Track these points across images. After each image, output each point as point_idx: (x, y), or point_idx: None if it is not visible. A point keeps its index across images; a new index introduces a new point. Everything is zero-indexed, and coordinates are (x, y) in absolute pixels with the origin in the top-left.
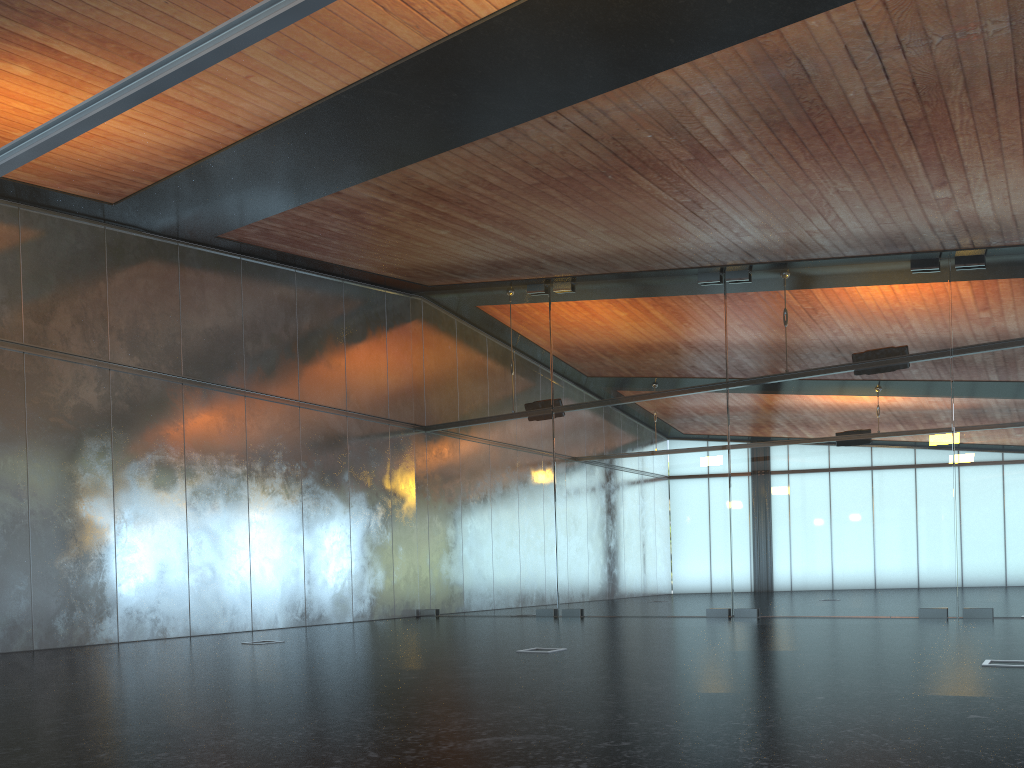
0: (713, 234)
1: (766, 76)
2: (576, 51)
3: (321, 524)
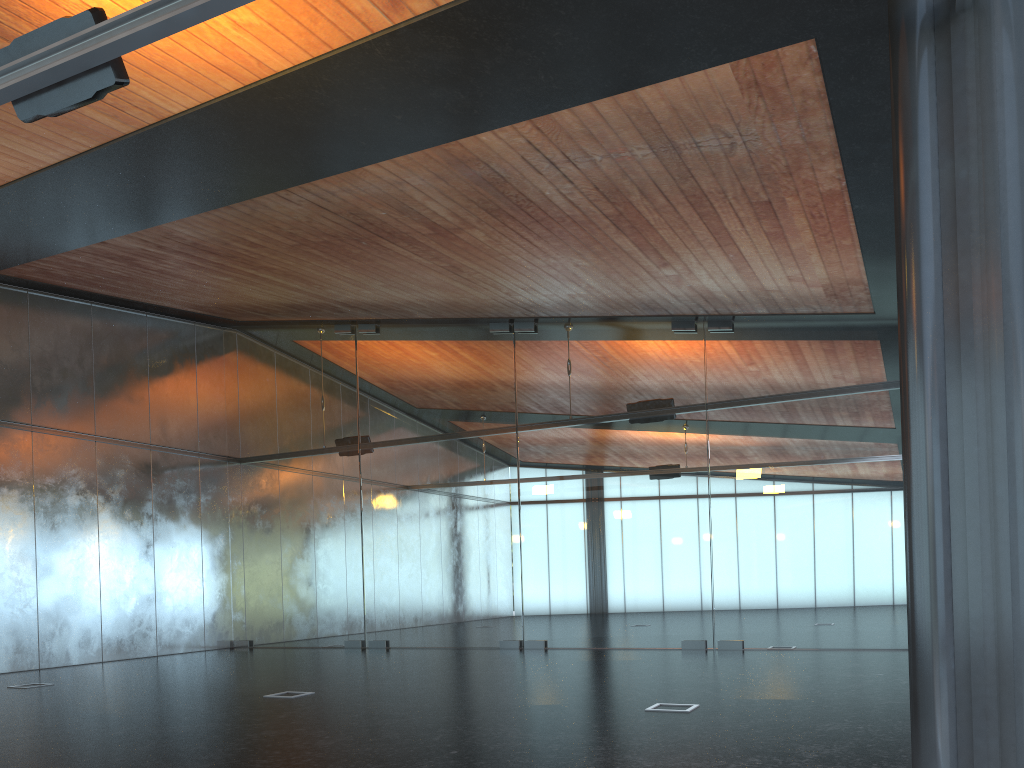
0: (486, 292)
1: (465, 174)
2: (279, 145)
3: (121, 558)
